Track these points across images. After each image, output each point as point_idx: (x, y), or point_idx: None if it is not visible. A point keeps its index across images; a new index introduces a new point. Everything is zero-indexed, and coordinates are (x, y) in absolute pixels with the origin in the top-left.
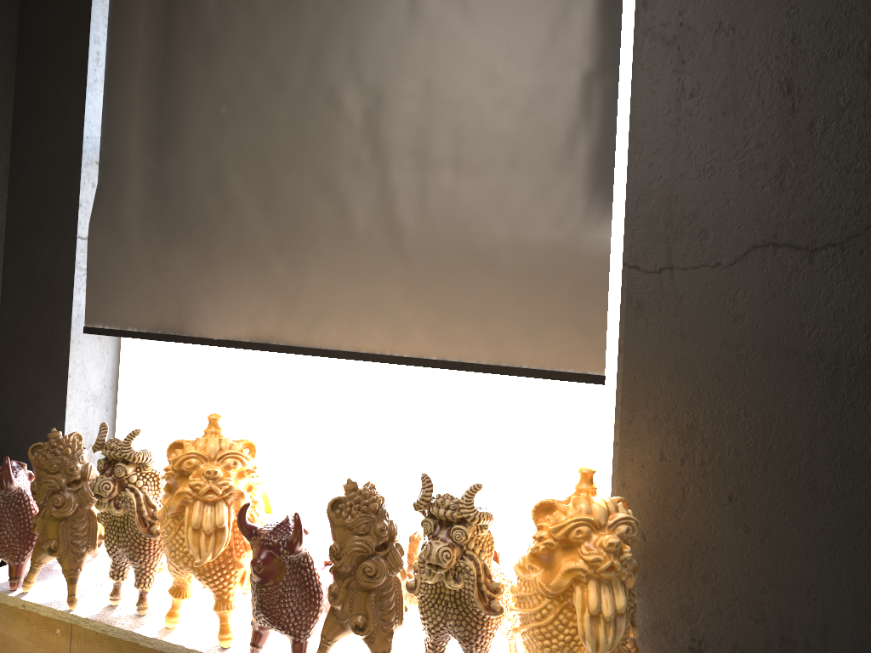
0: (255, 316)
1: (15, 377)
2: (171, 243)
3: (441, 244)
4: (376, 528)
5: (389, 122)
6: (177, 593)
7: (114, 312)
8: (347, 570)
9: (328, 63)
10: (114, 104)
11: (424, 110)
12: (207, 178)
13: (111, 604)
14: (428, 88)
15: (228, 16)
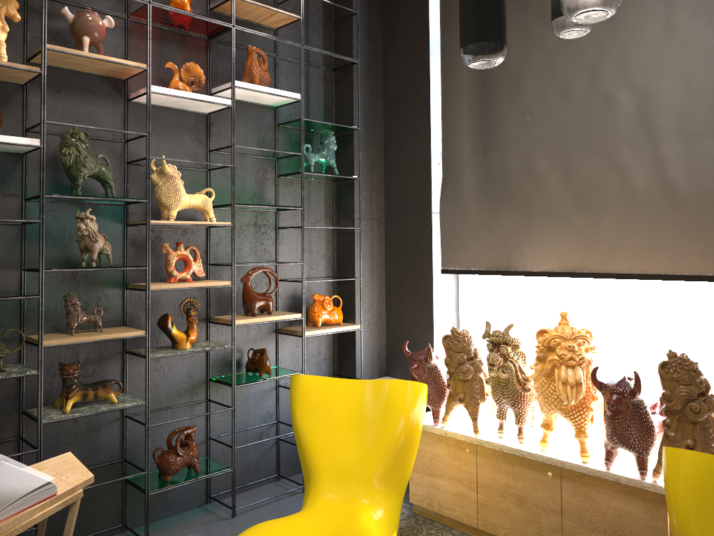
0: (563, 254)
1: (398, 304)
2: (497, 210)
3: (708, 192)
4: (696, 381)
5: (656, 110)
6: (547, 427)
7: (461, 258)
8: (677, 408)
9: (604, 76)
10: (449, 125)
11: (685, 98)
12: (520, 165)
13: (498, 436)
14: (686, 82)
15: (526, 56)
